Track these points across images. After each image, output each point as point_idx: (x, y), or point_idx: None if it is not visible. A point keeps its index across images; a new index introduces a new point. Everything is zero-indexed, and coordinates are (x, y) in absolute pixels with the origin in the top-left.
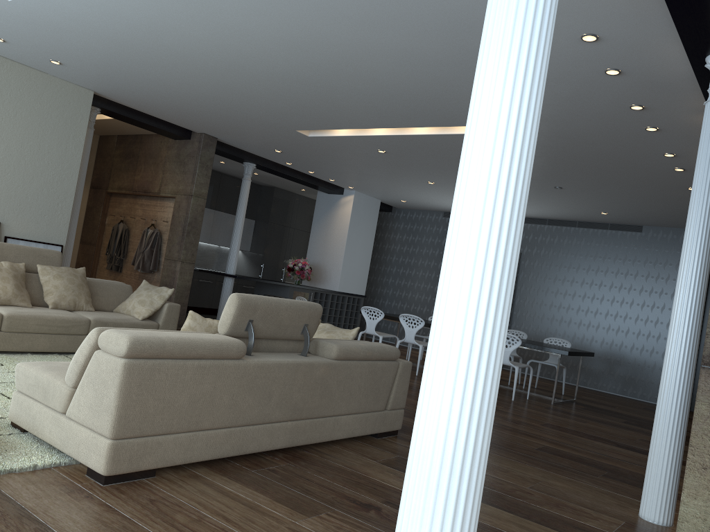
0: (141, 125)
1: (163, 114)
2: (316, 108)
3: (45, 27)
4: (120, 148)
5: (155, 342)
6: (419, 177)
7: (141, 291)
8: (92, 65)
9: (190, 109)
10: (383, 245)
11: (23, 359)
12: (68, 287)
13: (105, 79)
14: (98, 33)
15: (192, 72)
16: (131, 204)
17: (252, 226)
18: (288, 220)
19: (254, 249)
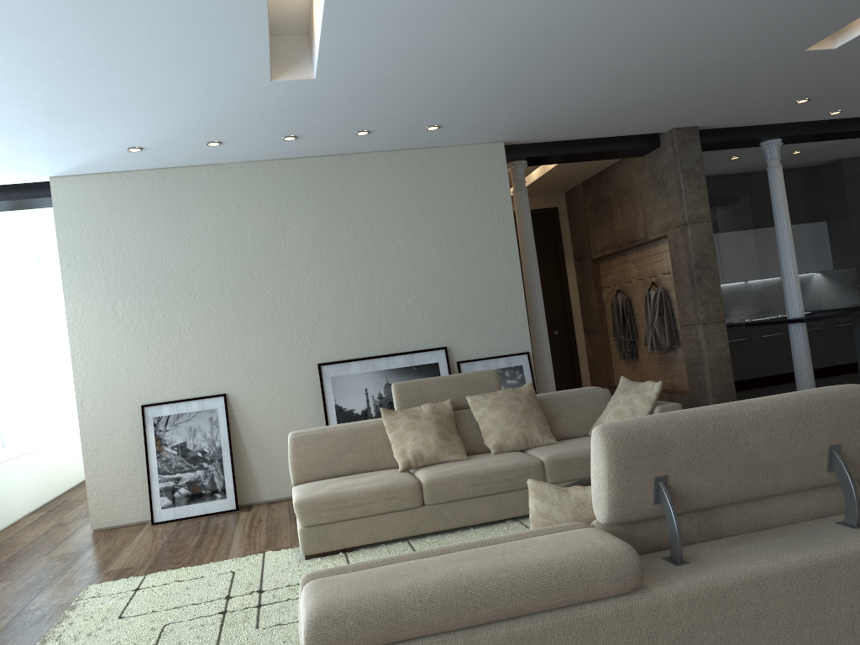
0: (587, 157)
1: (602, 129)
2: None
3: (376, 89)
4: (588, 198)
5: (373, 610)
6: None
7: (616, 397)
8: (466, 108)
9: (625, 102)
10: None
11: (457, 541)
12: (509, 418)
13: (496, 119)
14: (426, 60)
15: (575, 44)
16: (622, 265)
17: (825, 231)
18: None
19: (839, 264)
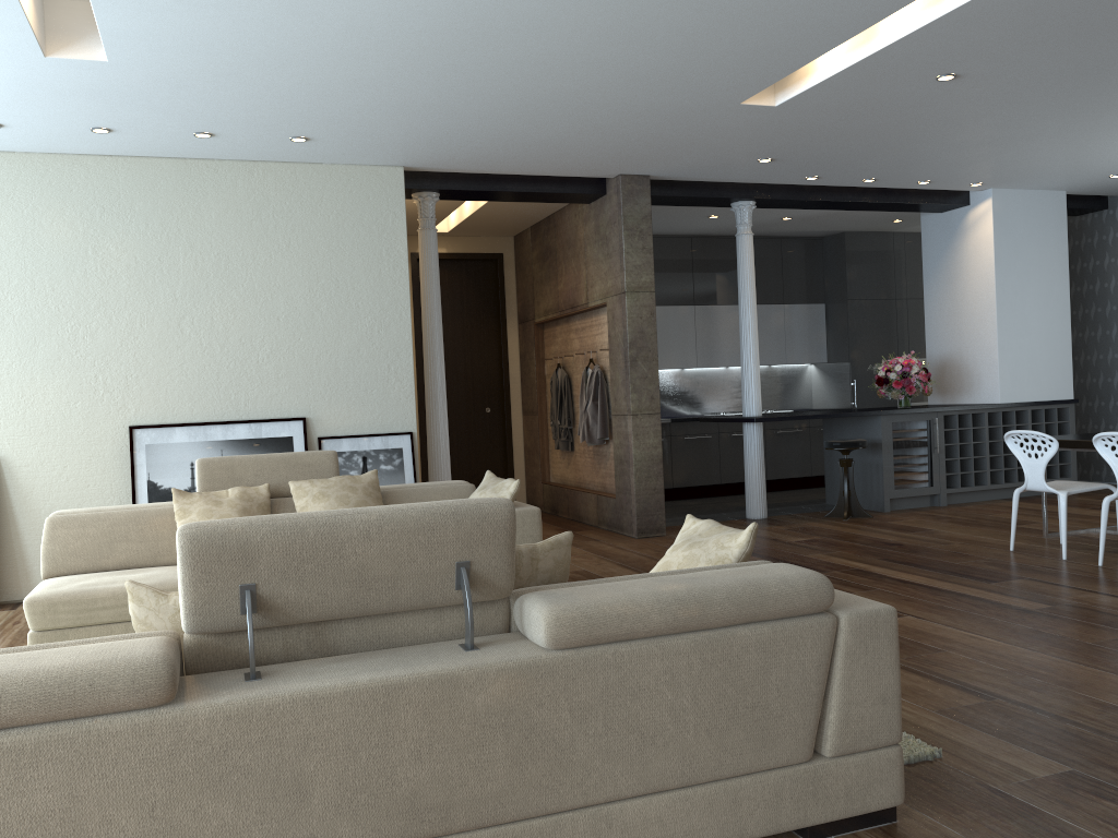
0: (517, 197)
1: (528, 165)
2: (711, 34)
3: (200, 84)
4: (536, 247)
5: None
6: (1094, 107)
7: (472, 495)
8: (336, 121)
9: (543, 137)
10: (1103, 284)
11: None
12: None
13: (382, 138)
14: (255, 57)
15: (447, 62)
16: (565, 334)
17: (822, 316)
18: (888, 287)
19: (833, 357)
